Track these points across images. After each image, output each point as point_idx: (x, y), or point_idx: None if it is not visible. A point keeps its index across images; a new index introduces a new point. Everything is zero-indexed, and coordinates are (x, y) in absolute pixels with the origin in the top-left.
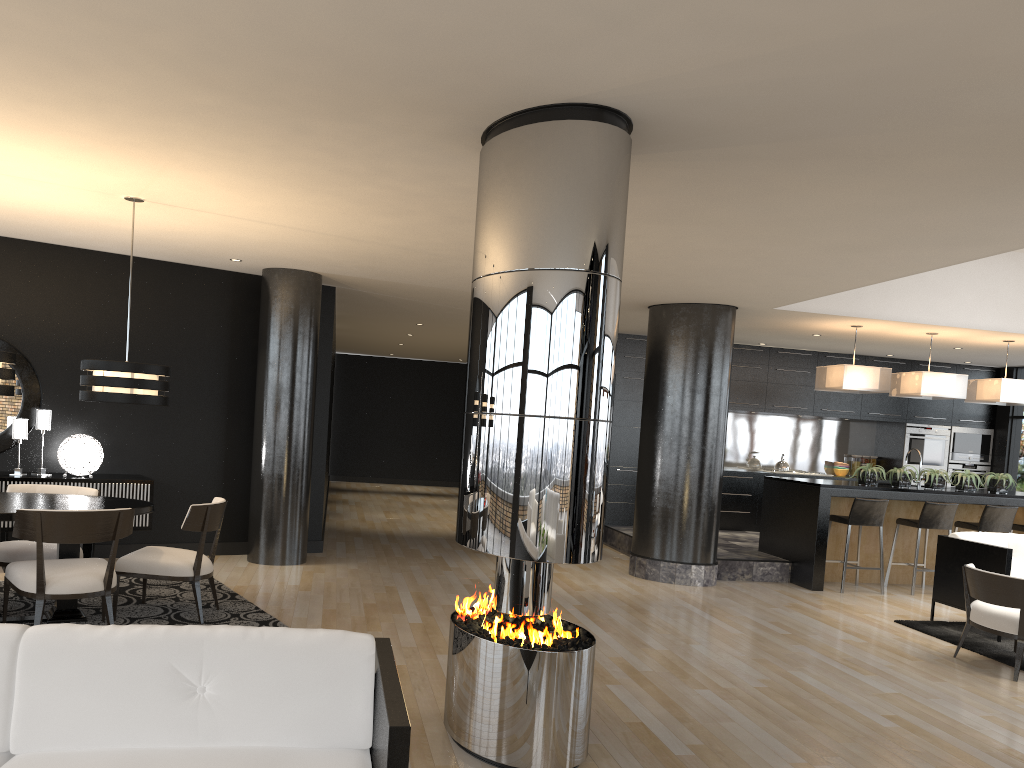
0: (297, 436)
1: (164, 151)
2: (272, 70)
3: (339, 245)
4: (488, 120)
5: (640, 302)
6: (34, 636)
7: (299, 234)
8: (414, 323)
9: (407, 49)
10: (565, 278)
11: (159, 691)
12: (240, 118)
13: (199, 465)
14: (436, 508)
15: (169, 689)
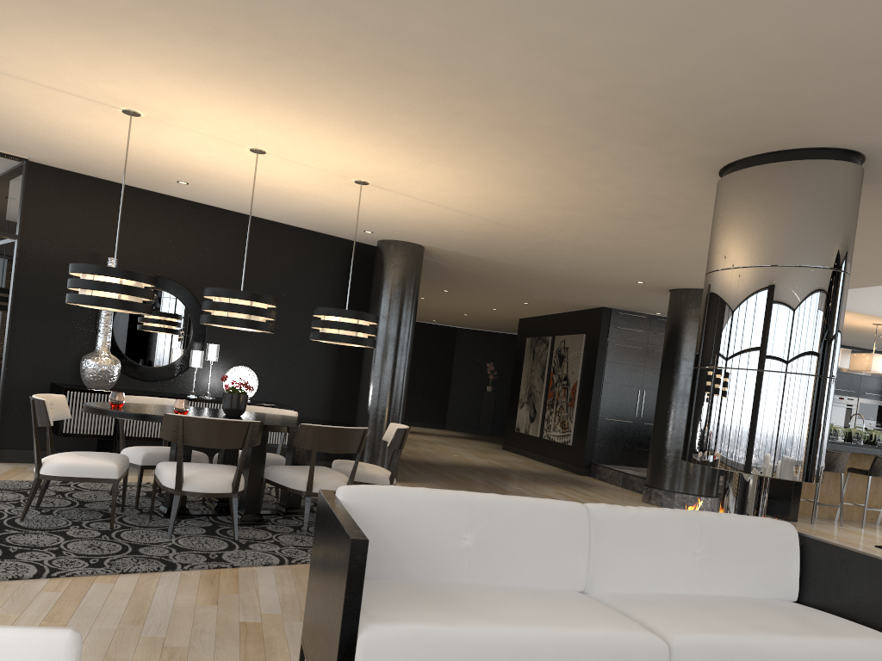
0: (401, 377)
1: (450, 152)
2: (637, 108)
3: (480, 227)
4: (752, 153)
5: (668, 286)
6: (597, 510)
7: (459, 217)
8: (442, 289)
9: (765, 105)
10: (823, 274)
11: (677, 553)
12: (555, 136)
13: (314, 397)
14: (430, 443)
15: (682, 552)
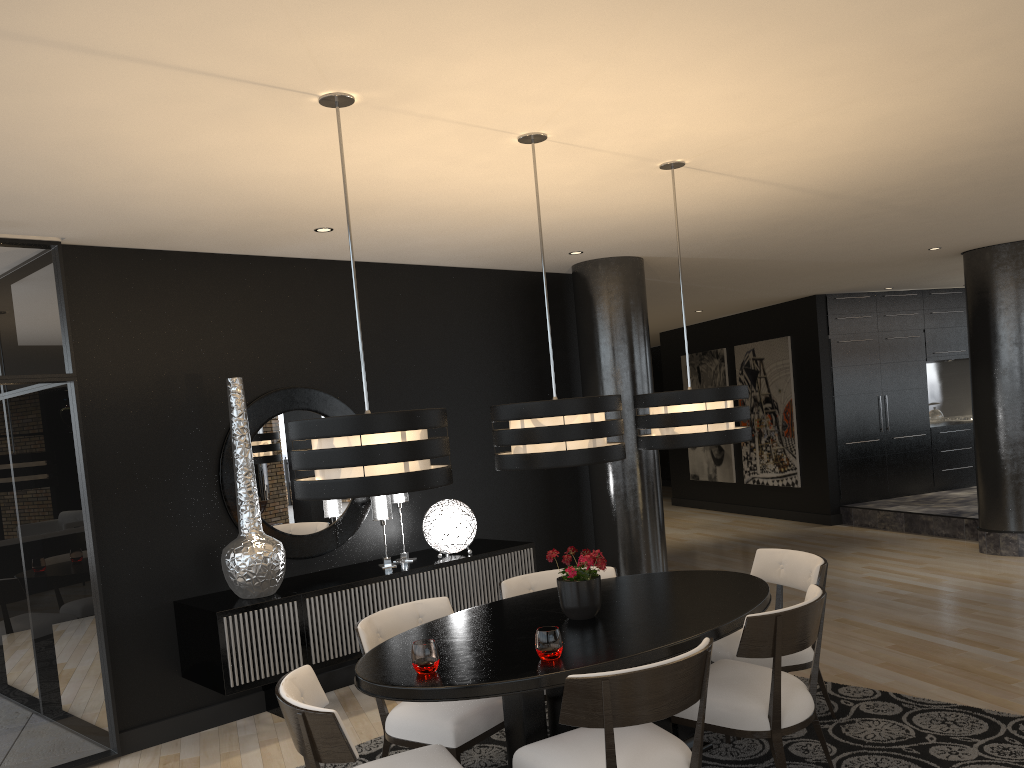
0: (653, 459)
1: (946, 61)
2: None
3: (787, 209)
4: None
5: (972, 246)
6: None
7: (774, 197)
8: None
9: None
10: None
11: None
12: None
13: (529, 514)
14: None
15: None
